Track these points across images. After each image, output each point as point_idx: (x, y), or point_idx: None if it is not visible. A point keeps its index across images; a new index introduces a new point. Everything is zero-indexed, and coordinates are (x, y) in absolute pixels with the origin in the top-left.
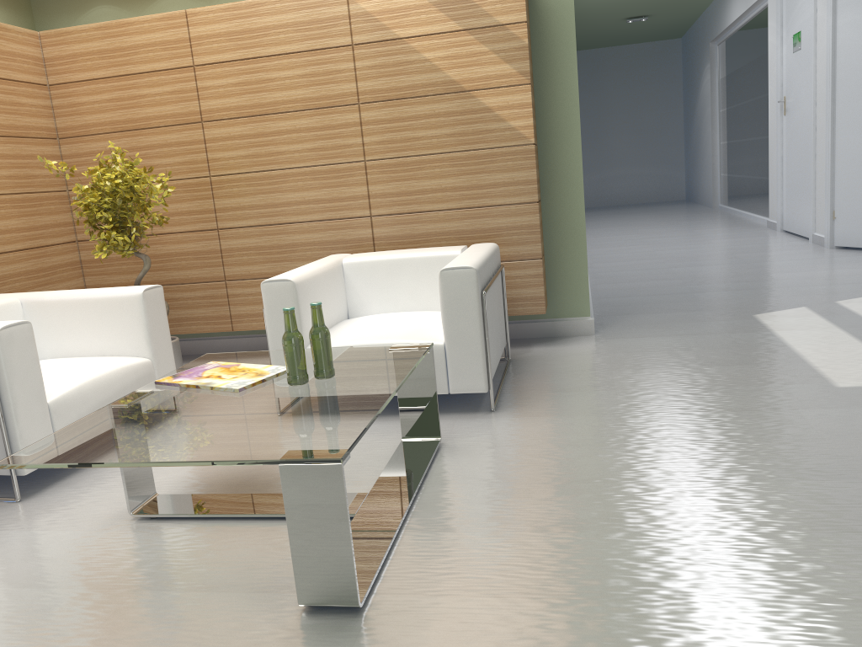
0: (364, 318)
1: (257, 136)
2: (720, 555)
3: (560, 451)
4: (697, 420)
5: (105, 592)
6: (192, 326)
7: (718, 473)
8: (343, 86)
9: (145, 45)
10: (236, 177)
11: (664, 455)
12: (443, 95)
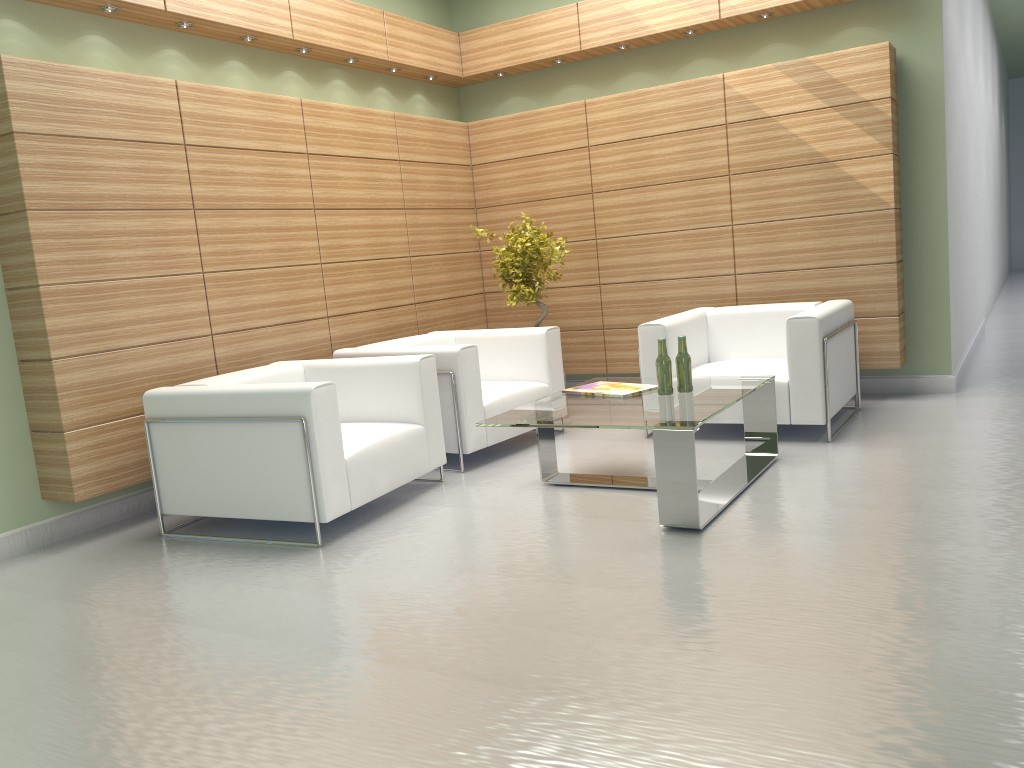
0: (722, 362)
1: (638, 204)
2: (974, 526)
3: (877, 468)
4: (1014, 456)
5: (534, 514)
6: (572, 368)
7: (1007, 487)
8: (716, 160)
9: (549, 131)
10: (617, 240)
11: (967, 475)
12: (807, 166)
